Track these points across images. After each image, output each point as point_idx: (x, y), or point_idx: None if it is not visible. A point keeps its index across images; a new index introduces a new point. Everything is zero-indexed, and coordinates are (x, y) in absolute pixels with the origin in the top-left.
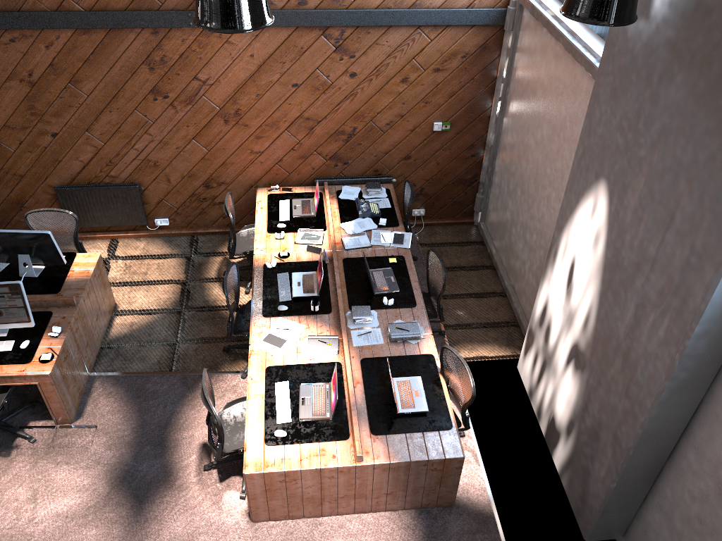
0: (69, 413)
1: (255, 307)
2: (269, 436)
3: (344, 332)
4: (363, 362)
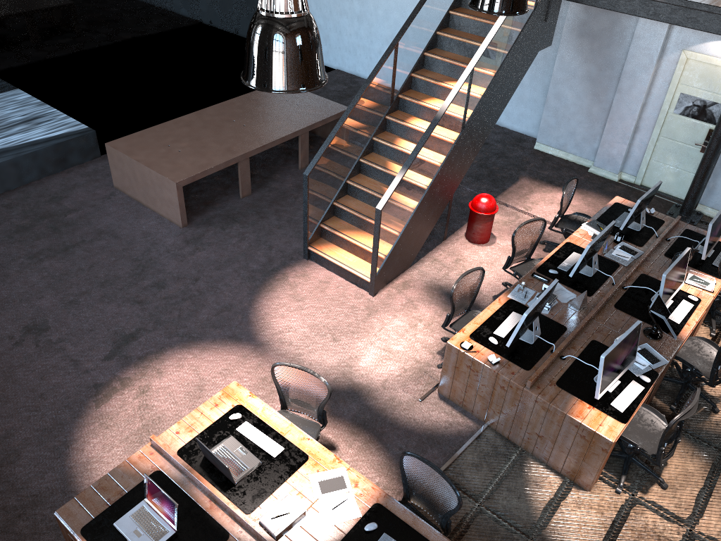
0: (440, 383)
1: (398, 506)
2: (242, 410)
3: (269, 538)
4: (224, 532)
